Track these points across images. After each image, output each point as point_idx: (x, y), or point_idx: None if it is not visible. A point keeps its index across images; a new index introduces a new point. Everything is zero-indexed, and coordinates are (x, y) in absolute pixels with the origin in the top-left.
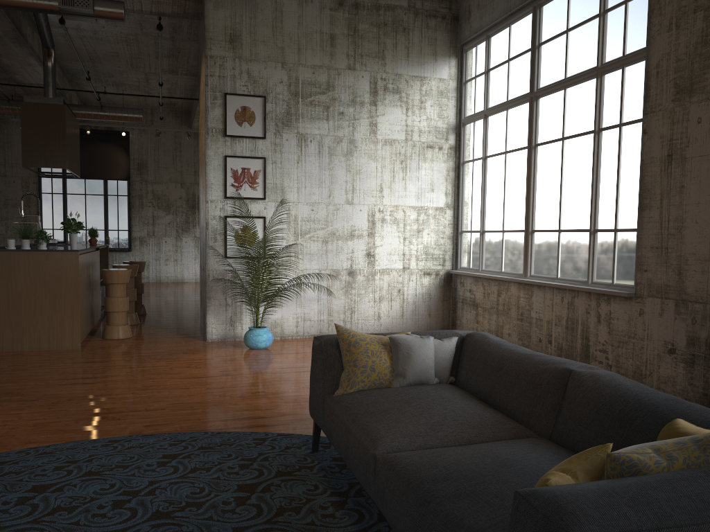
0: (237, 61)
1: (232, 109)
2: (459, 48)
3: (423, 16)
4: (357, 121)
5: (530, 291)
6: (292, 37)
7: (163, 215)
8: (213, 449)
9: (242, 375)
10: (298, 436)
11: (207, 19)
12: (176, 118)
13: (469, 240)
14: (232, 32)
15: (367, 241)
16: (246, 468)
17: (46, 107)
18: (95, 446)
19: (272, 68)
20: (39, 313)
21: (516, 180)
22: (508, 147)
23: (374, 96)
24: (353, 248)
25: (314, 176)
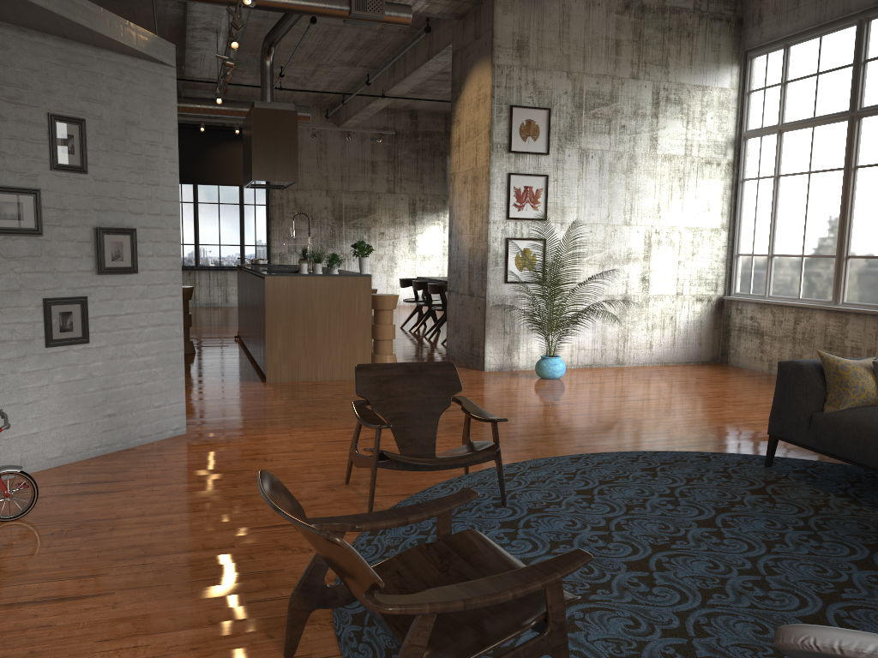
0: (523, 70)
1: (517, 123)
2: (742, 55)
3: (708, 19)
4: (638, 135)
5: (843, 319)
6: (578, 43)
7: (306, 228)
8: (676, 464)
9: (583, 404)
10: (732, 454)
11: (496, 24)
12: (321, 114)
13: (749, 264)
14: (520, 38)
15: (643, 265)
16: (731, 478)
17: (277, 113)
18: (566, 462)
19: (557, 78)
20: (332, 341)
21: (824, 202)
22: (813, 167)
23: (656, 108)
24: (628, 272)
25: (594, 195)
